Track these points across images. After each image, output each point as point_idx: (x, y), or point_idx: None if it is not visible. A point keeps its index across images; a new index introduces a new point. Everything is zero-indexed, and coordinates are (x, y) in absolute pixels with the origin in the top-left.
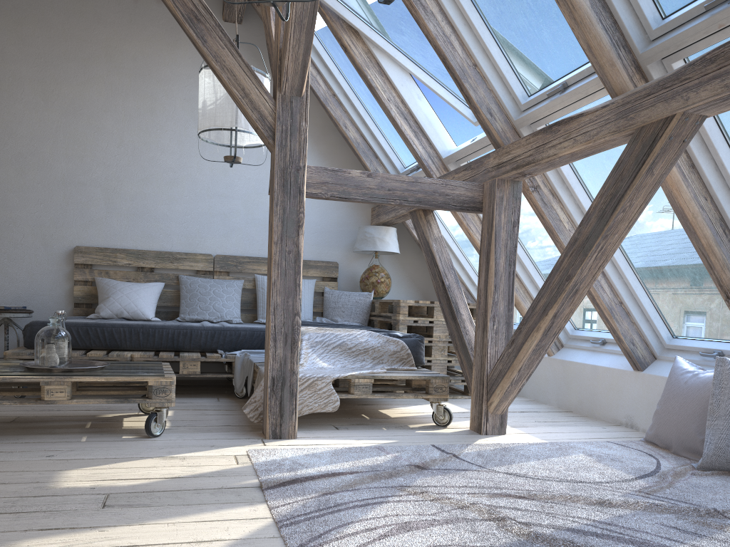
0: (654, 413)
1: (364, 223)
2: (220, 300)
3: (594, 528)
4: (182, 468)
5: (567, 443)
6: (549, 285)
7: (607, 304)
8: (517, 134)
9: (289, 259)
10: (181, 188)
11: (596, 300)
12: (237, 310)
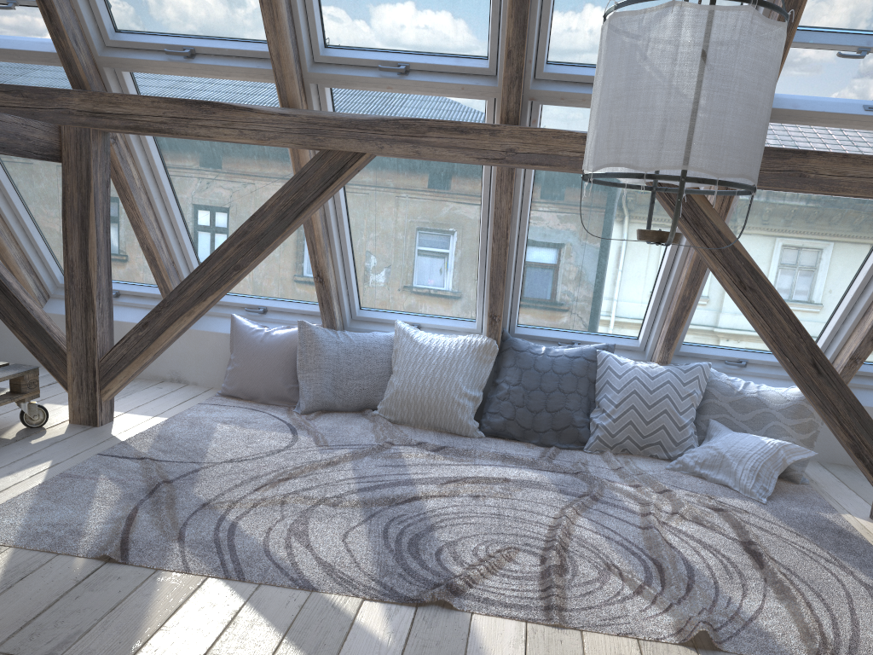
0: (231, 370)
1: None
2: None
3: (365, 484)
4: None
5: (182, 415)
6: (206, 271)
7: (166, 265)
8: (98, 72)
9: None
10: None
11: (157, 261)
12: None
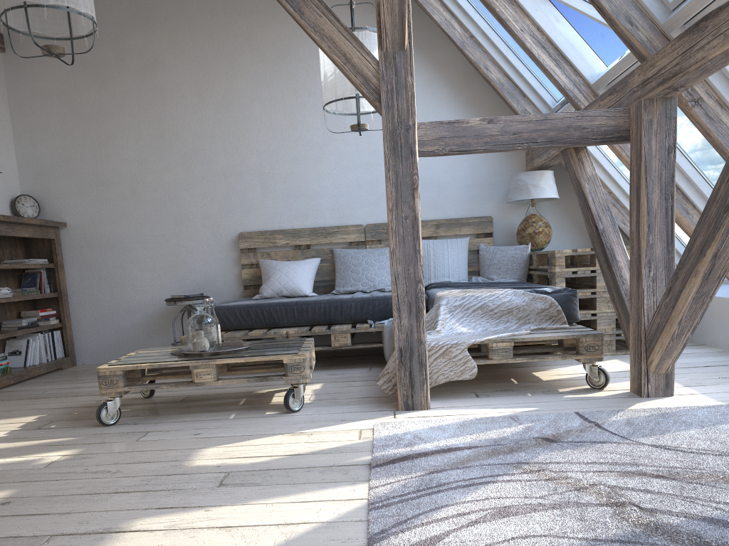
0: None
1: (518, 170)
2: (372, 270)
3: None
4: (305, 444)
5: None
6: (705, 220)
7: None
8: (667, 41)
9: (406, 225)
10: (328, 162)
11: None
12: (389, 278)
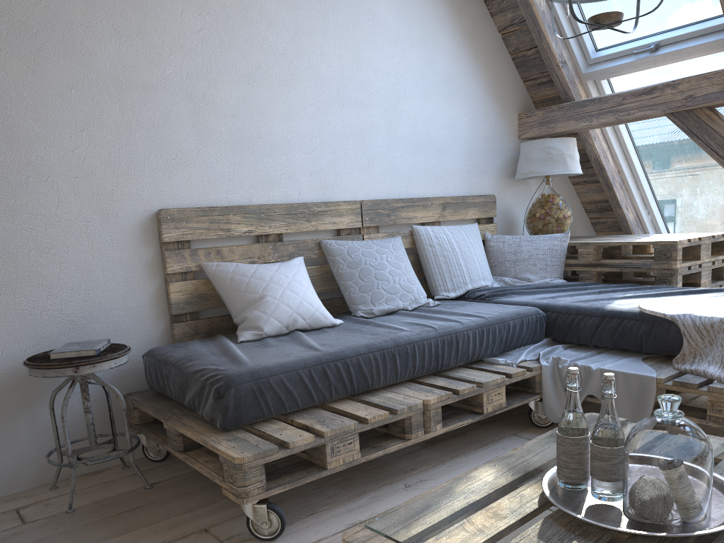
0: None
1: (512, 137)
2: (402, 274)
3: None
4: None
5: None
6: None
7: None
8: None
9: None
10: (302, 91)
11: None
12: (421, 286)
